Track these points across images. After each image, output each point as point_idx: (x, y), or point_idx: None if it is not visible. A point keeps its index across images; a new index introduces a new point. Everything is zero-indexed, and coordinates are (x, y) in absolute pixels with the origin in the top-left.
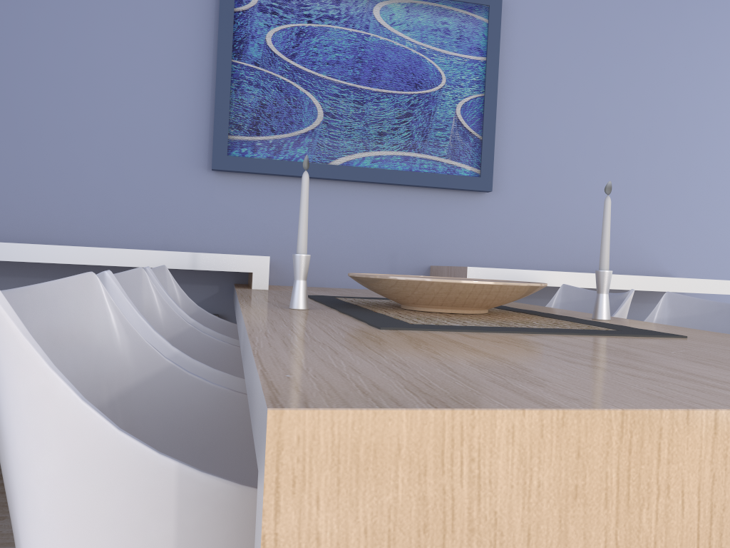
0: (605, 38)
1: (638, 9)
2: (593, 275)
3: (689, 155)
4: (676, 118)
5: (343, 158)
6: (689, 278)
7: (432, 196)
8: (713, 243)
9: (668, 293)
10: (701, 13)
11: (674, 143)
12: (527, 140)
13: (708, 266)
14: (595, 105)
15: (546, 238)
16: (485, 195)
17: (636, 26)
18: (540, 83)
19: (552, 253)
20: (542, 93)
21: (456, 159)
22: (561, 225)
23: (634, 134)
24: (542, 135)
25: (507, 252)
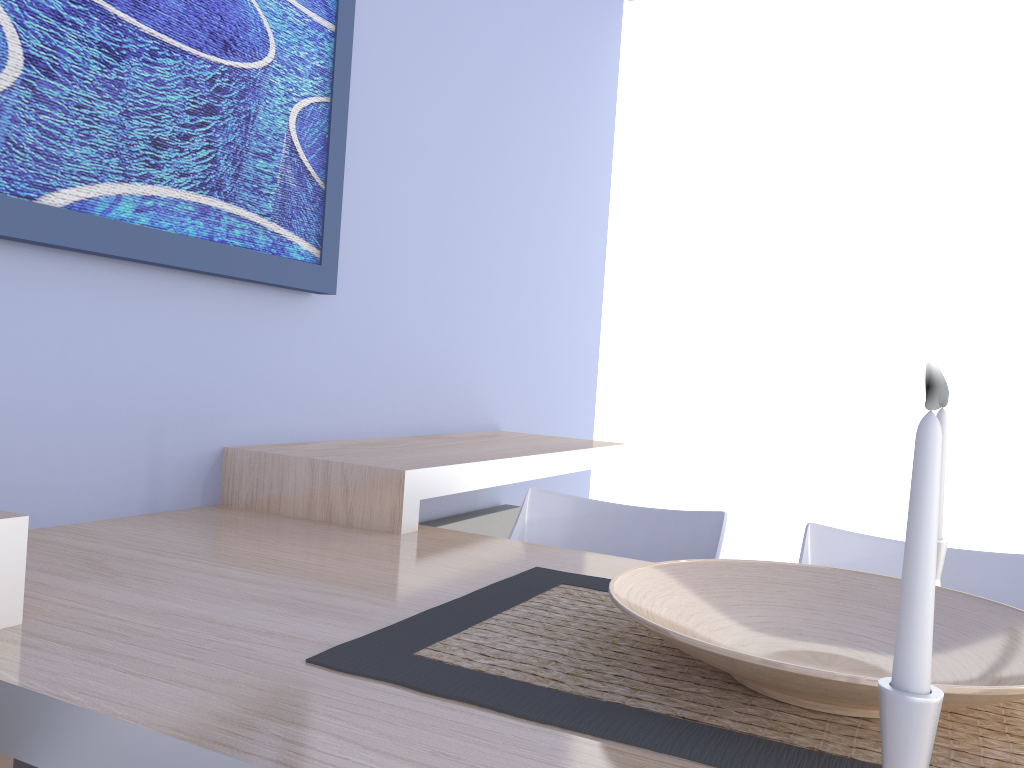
0: (456, 47)
1: (487, 14)
2: (529, 458)
3: (519, 252)
4: (511, 195)
5: (75, 192)
6: (595, 448)
7: (231, 297)
8: (531, 378)
9: (812, 525)
10: (536, 46)
11: (508, 232)
12: (367, 199)
13: (527, 410)
14: (443, 156)
15: (384, 379)
16: (310, 298)
17: (484, 39)
18: (387, 98)
19: (390, 405)
20: (389, 118)
21: (288, 224)
22: (401, 356)
23: (477, 211)
24: (385, 195)
25: (337, 409)
